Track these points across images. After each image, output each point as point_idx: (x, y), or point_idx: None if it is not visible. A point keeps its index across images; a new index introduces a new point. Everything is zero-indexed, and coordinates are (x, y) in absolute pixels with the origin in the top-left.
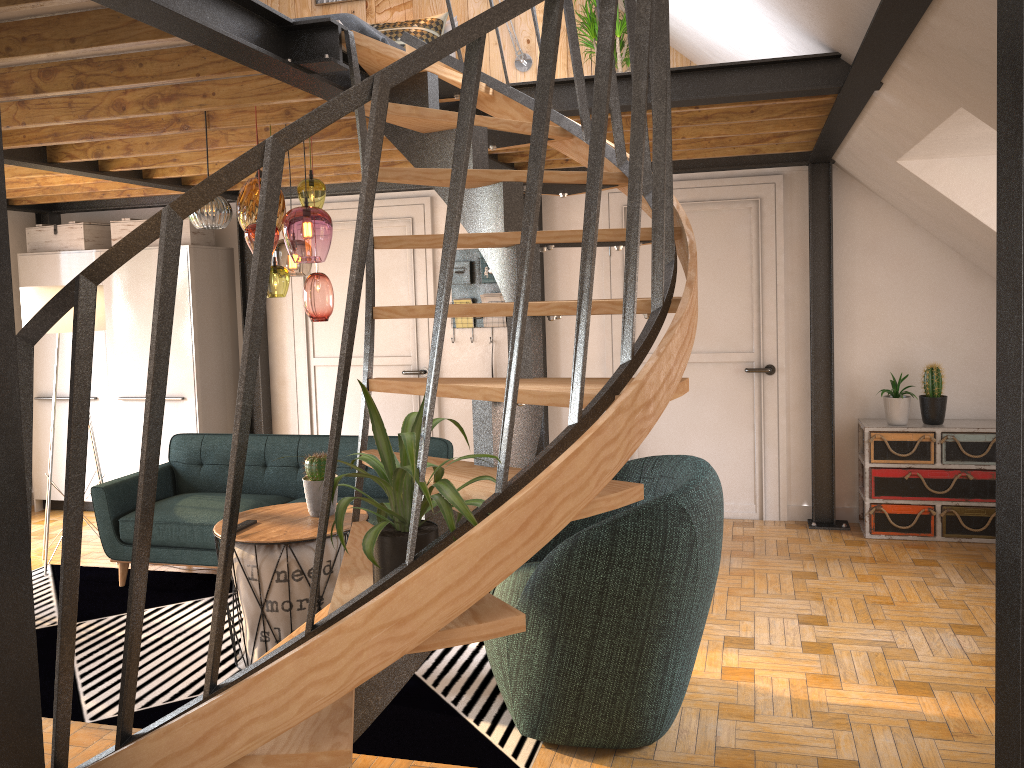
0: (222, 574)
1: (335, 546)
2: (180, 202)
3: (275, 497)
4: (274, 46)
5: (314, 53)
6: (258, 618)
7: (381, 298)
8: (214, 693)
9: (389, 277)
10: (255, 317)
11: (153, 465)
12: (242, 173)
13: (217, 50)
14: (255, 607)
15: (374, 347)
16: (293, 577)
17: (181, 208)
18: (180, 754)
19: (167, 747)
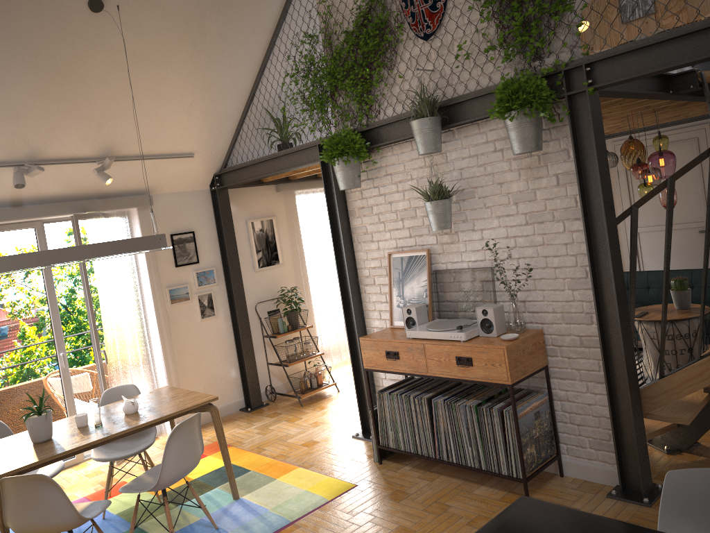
0: (702, 312)
1: (697, 323)
2: (674, 175)
3: (637, 304)
4: (664, 87)
5: (683, 85)
6: (658, 358)
7: (679, 188)
8: (702, 357)
9: (684, 175)
10: (709, 214)
11: (668, 273)
12: (699, 161)
13: (643, 98)
14: (656, 352)
15: (677, 218)
16: (676, 338)
17: (674, 177)
18: (691, 379)
19: (685, 376)
